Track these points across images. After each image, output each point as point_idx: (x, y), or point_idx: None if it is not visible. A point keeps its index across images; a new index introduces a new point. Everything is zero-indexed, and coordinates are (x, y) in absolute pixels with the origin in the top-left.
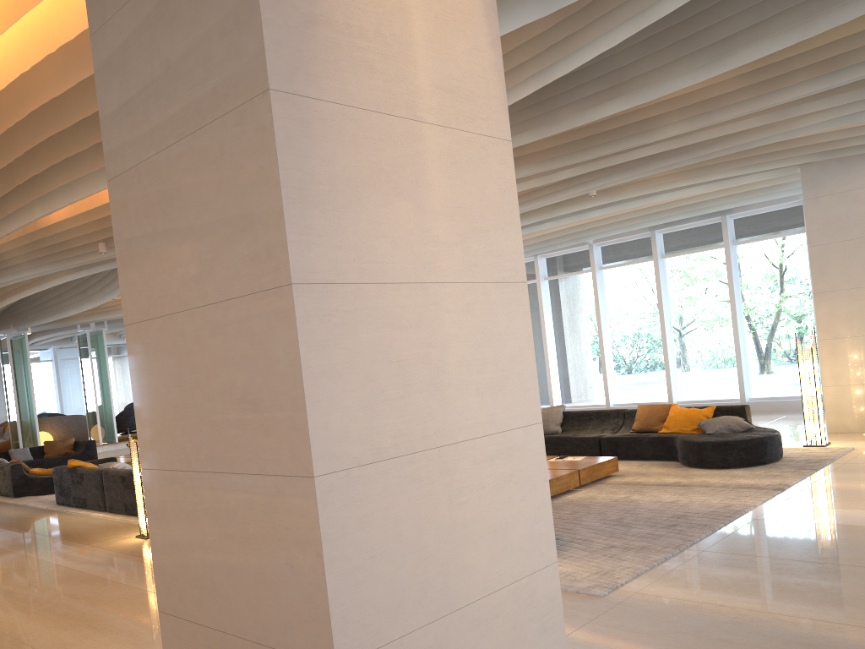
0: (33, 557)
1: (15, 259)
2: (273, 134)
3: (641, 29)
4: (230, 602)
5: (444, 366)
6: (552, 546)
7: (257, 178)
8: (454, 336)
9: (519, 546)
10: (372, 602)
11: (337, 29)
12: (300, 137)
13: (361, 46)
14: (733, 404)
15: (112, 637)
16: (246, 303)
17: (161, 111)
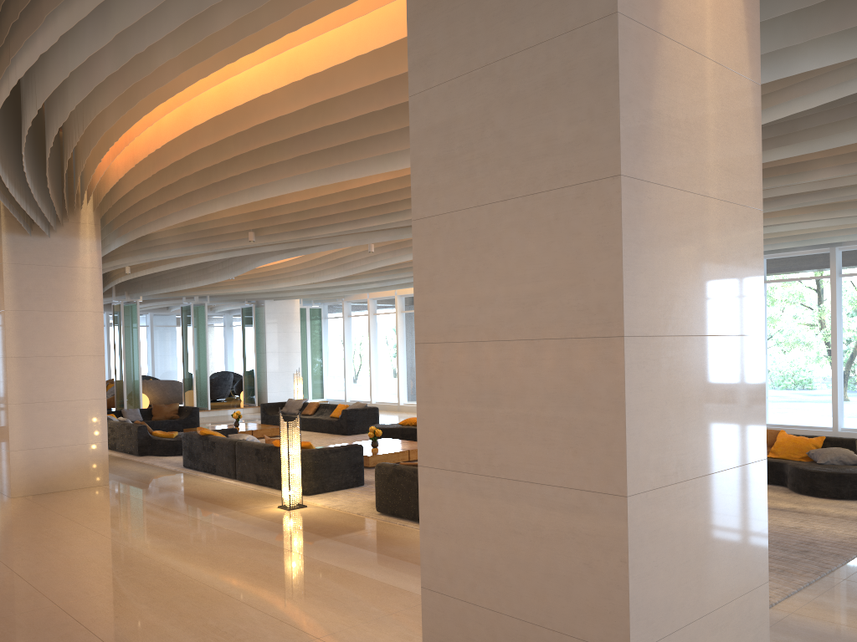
0: (190, 516)
1: (166, 239)
2: (619, 212)
3: (843, 96)
4: (510, 588)
5: (708, 407)
6: (765, 567)
7: (595, 245)
8: (716, 382)
9: (745, 565)
10: (654, 604)
11: (662, 121)
12: (635, 214)
13: (675, 135)
14: (825, 432)
15: (309, 600)
16: (567, 345)
17: (488, 172)
